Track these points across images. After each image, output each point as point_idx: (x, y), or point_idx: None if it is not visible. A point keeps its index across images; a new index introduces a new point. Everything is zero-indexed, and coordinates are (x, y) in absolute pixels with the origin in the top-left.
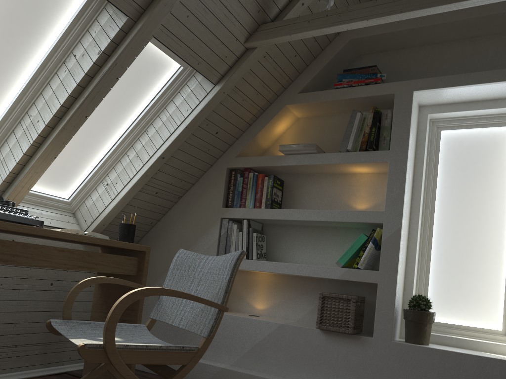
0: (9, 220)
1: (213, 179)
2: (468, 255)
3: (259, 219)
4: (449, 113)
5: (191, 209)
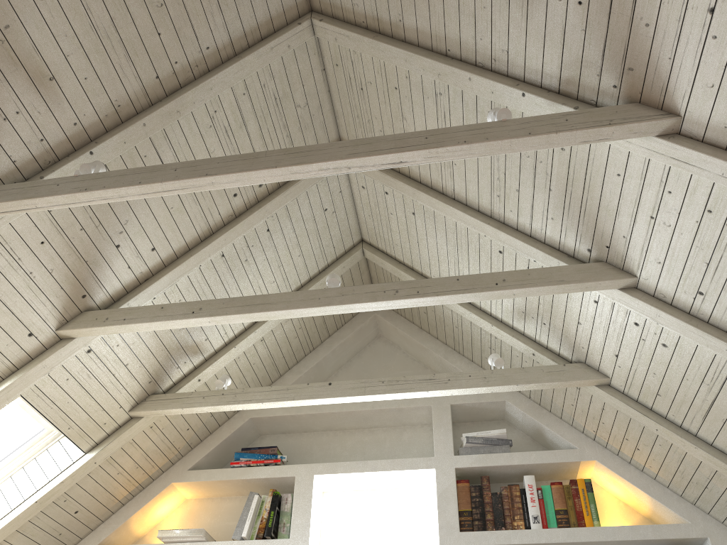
0: None
1: None
2: None
3: None
4: (353, 500)
5: None
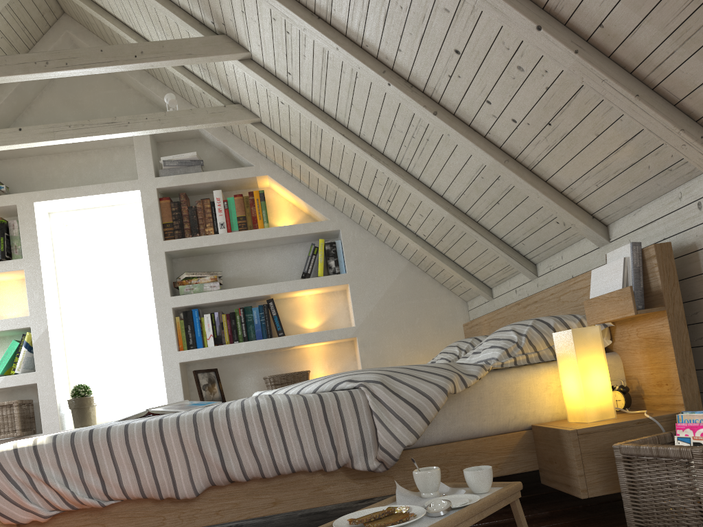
0: None
1: None
2: (123, 341)
3: None
4: (77, 218)
5: None
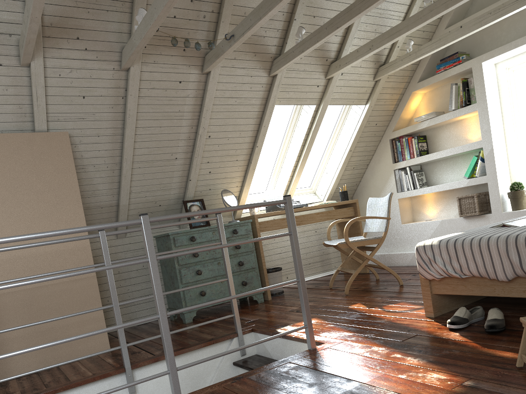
0: (295, 207)
1: (383, 149)
2: None
3: (415, 164)
4: (514, 62)
5: (376, 170)
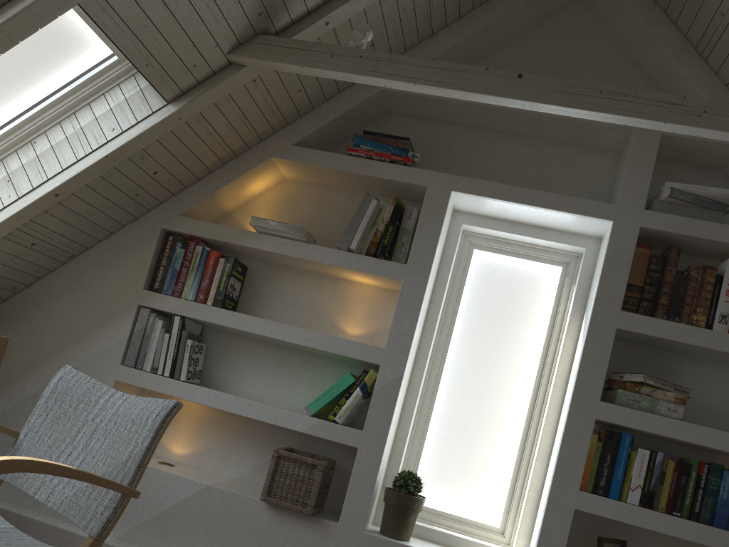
0: None
1: (136, 241)
2: (476, 423)
3: (201, 320)
4: (489, 230)
5: (90, 281)
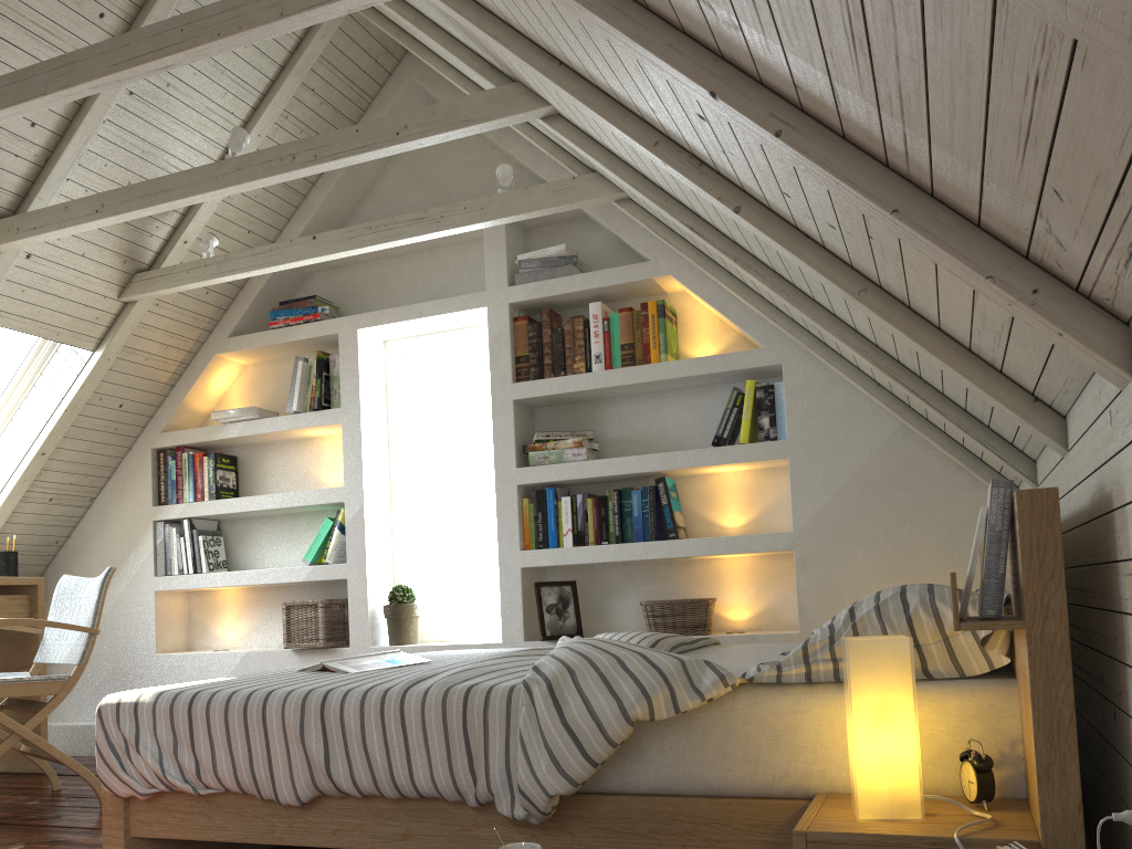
0: None
1: (136, 468)
2: (470, 525)
3: (203, 516)
4: (417, 347)
5: (112, 515)
